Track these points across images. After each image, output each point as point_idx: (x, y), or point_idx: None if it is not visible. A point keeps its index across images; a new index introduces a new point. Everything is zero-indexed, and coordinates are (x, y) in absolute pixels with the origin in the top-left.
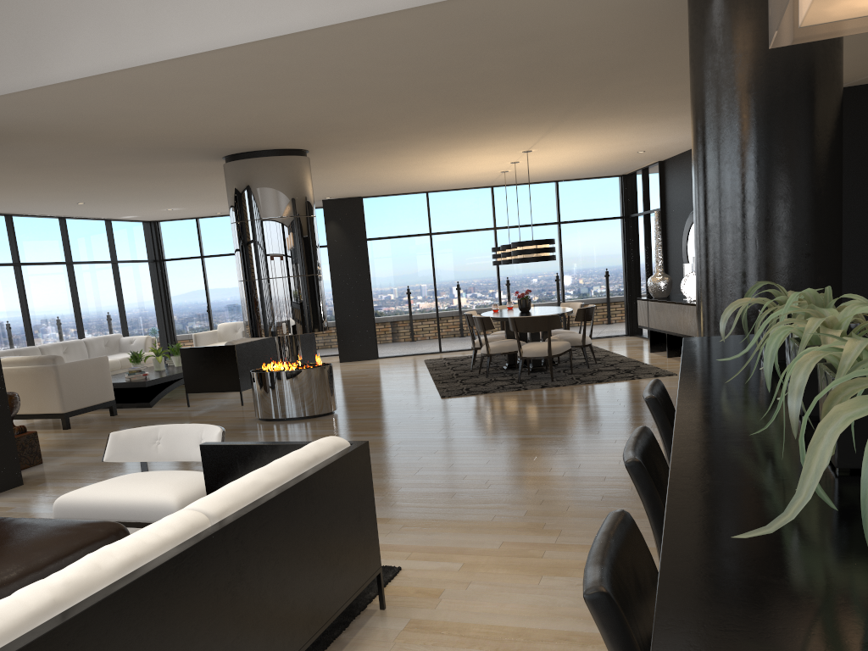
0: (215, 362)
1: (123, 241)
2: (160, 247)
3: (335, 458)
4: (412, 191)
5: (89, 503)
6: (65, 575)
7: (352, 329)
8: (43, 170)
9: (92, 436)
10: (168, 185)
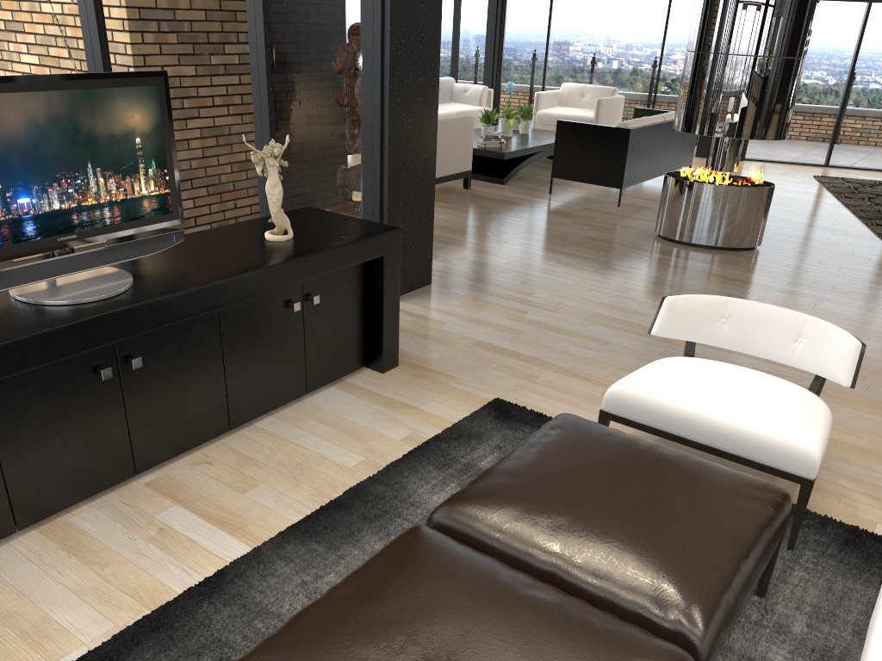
0: (598, 146)
1: None
2: None
3: None
4: None
5: (666, 409)
6: None
7: None
8: None
9: (463, 219)
10: None
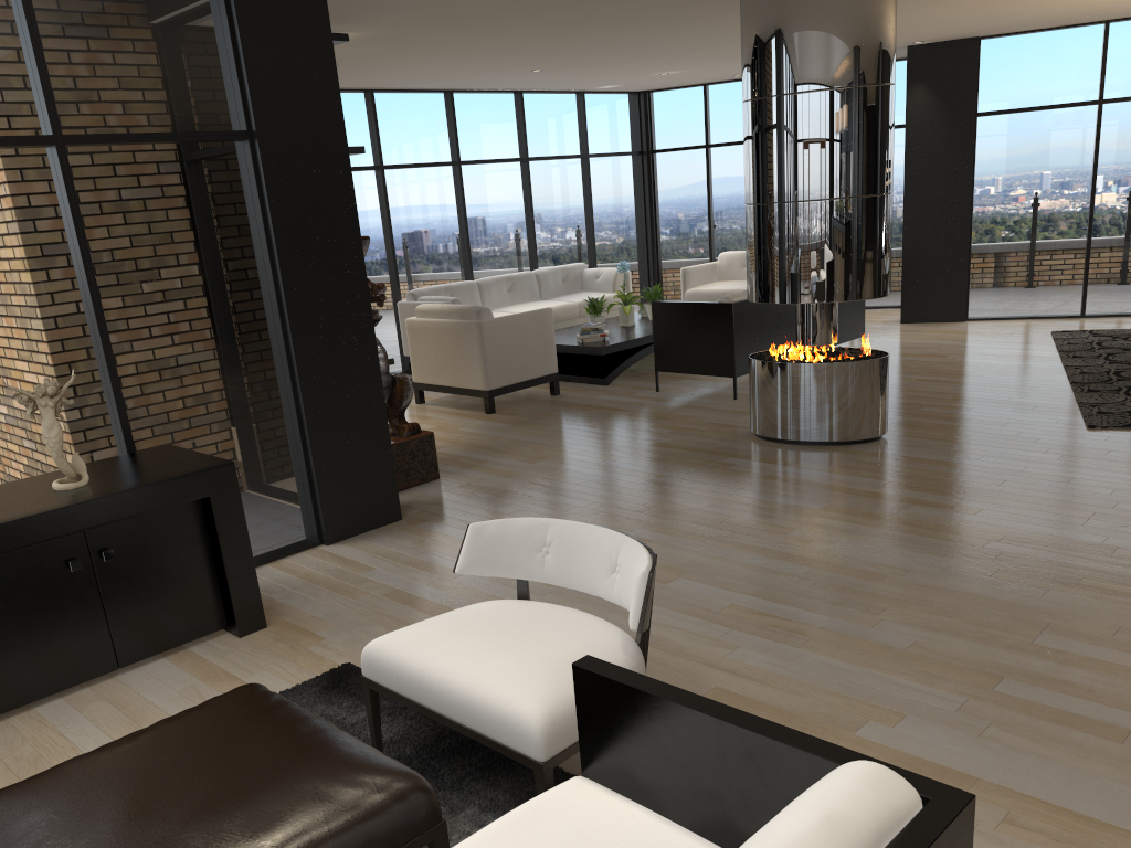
0: (701, 328)
1: (598, 124)
2: (649, 133)
3: None
4: (1078, 21)
5: (408, 671)
6: None
7: (928, 270)
8: (467, 23)
9: (516, 434)
10: (655, 35)
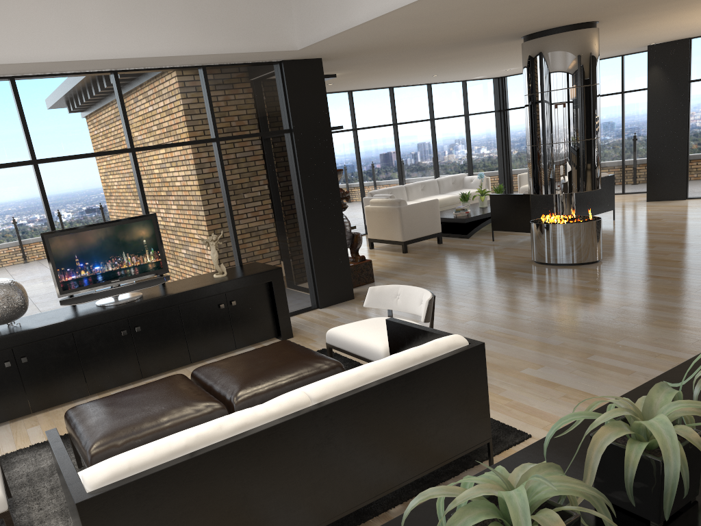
0: (514, 207)
1: (474, 97)
2: (504, 99)
3: (442, 357)
4: None
5: (341, 338)
6: (200, 430)
7: (662, 170)
8: (391, 65)
9: (415, 262)
10: (491, 58)
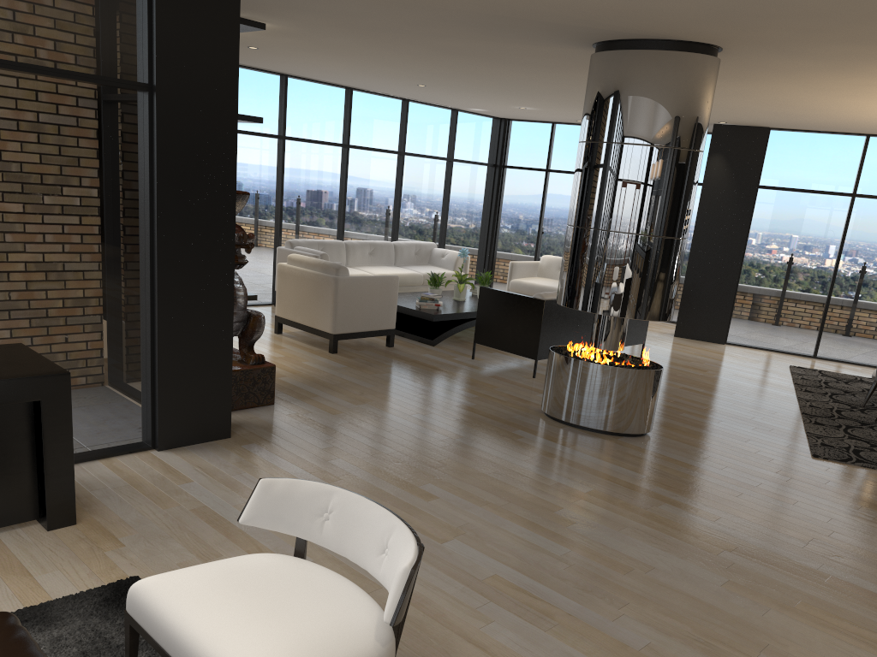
0: (516, 315)
1: (465, 137)
2: (504, 151)
3: None
4: (846, 130)
5: (164, 622)
6: None
7: (702, 299)
8: (366, 35)
9: (349, 375)
10: (519, 76)
